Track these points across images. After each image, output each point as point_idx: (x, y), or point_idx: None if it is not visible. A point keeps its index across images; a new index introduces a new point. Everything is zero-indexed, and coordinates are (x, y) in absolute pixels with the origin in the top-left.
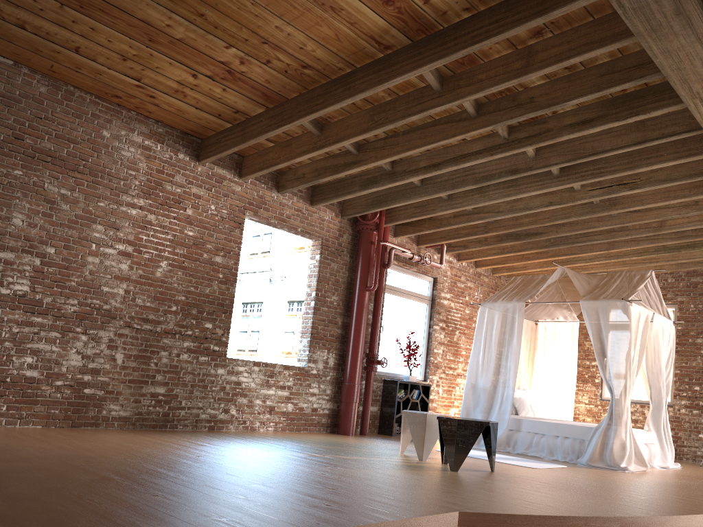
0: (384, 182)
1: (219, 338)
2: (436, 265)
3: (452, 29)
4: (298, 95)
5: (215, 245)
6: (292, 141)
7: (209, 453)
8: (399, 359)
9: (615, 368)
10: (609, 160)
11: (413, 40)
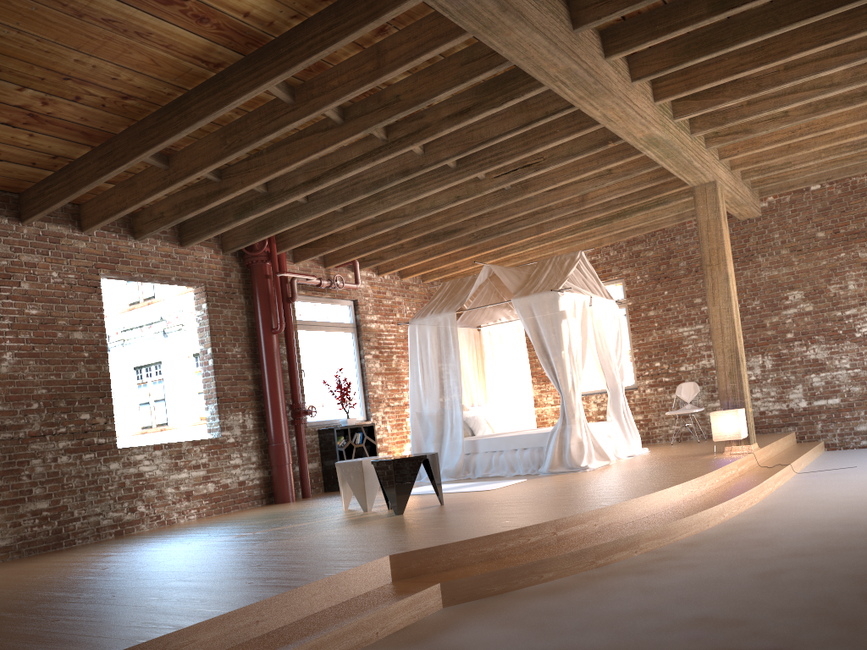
0: (262, 207)
1: (102, 428)
2: (351, 287)
3: (285, 39)
4: (128, 129)
5: (70, 319)
6: (136, 178)
7: (117, 562)
8: (332, 402)
9: (559, 365)
10: (504, 144)
11: (245, 54)
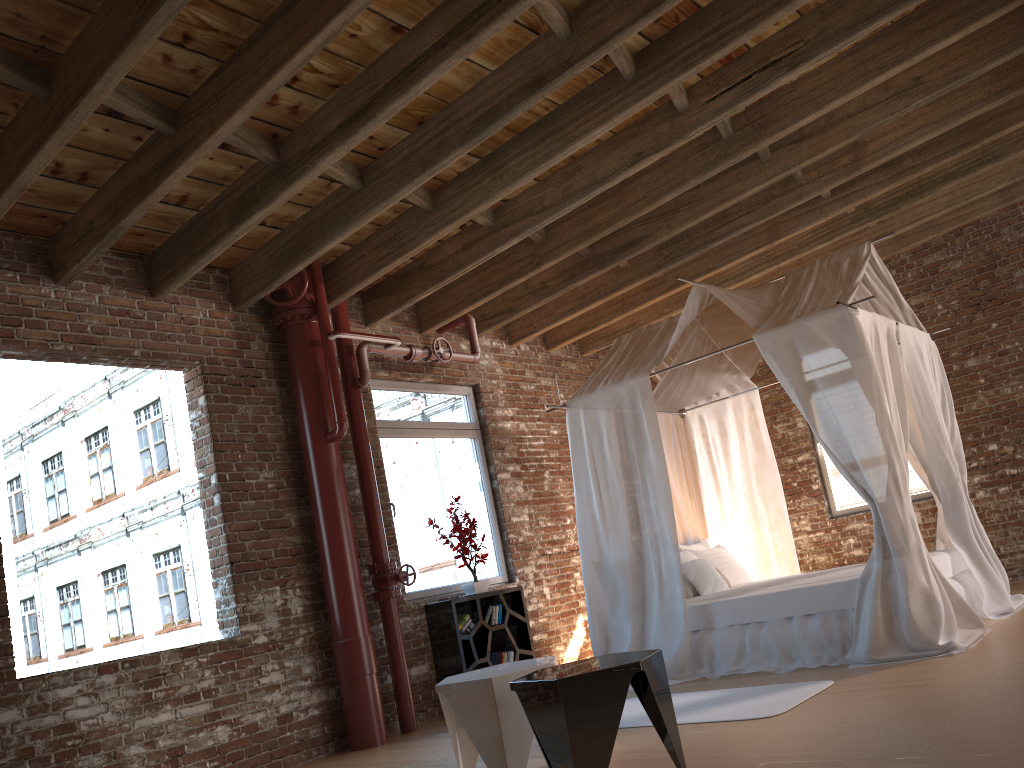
0: (272, 193)
1: None
2: (465, 359)
3: None
4: None
5: None
6: (5, 137)
7: None
8: (447, 556)
9: (864, 447)
10: (731, 5)
11: None
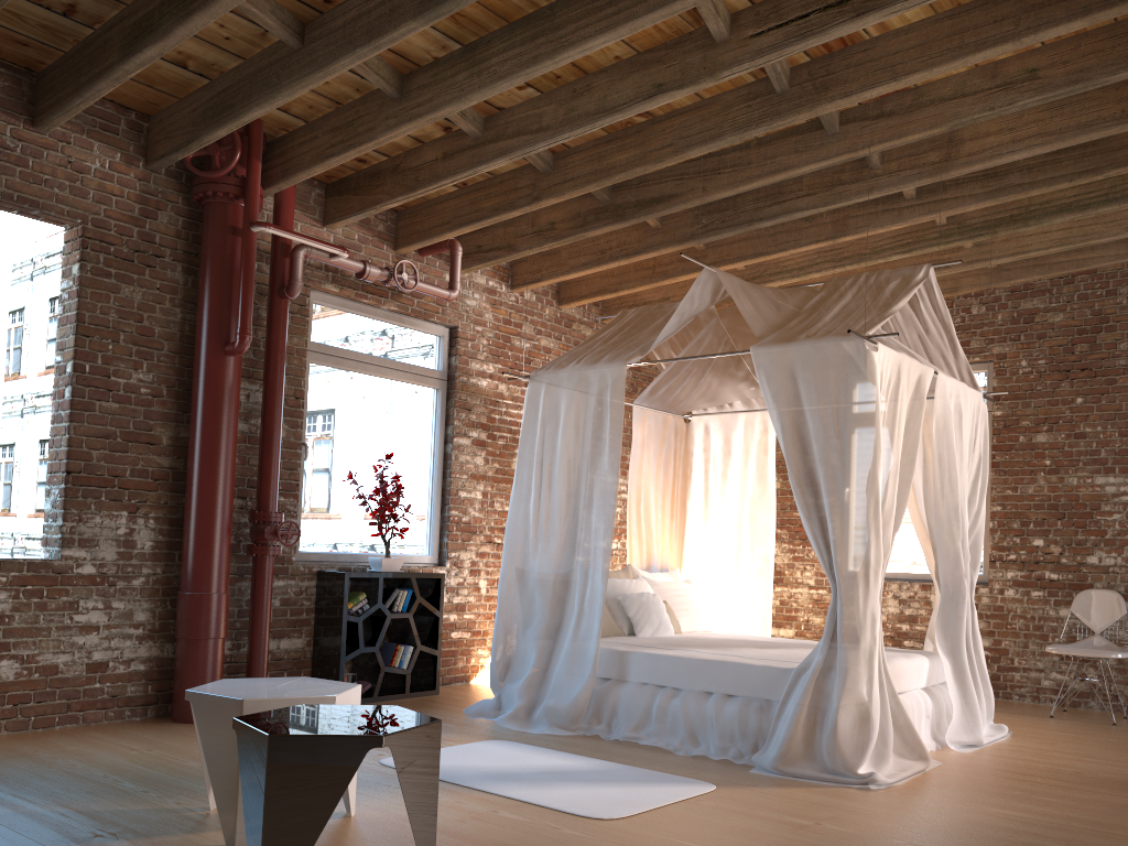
0: (168, 25)
1: None
2: (437, 293)
3: None
4: None
5: None
6: None
7: None
8: (365, 519)
9: (840, 515)
10: None
11: None
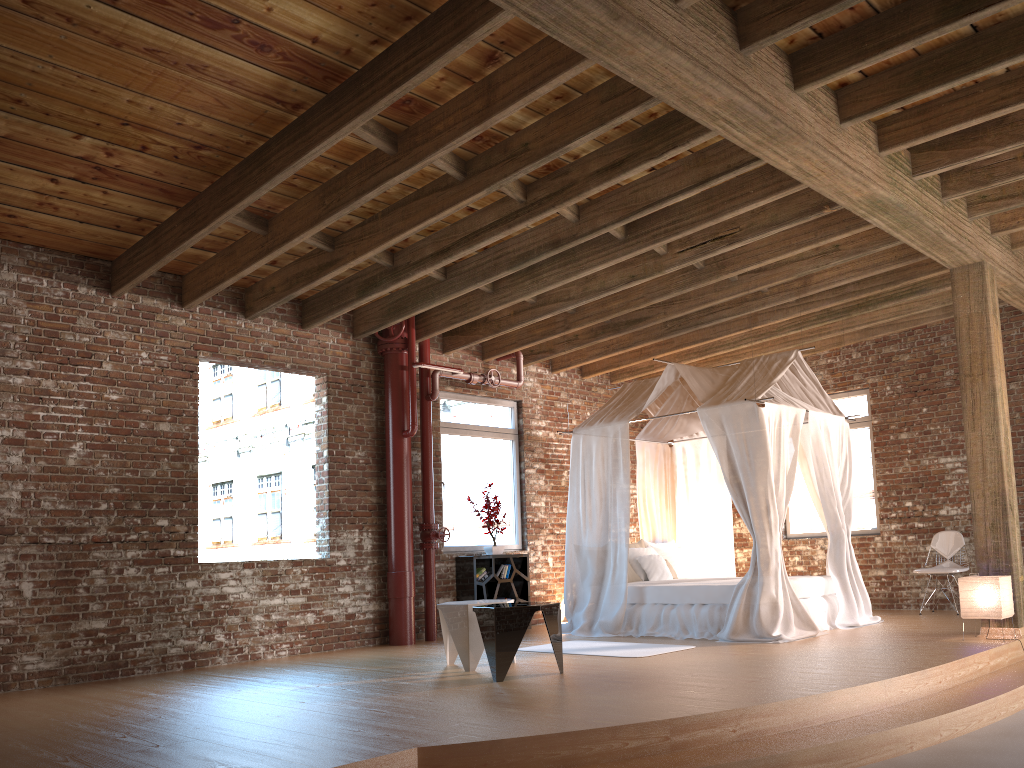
0: (386, 284)
1: (182, 538)
2: (510, 385)
3: (368, 71)
4: (211, 185)
5: (157, 407)
6: (236, 246)
7: (138, 707)
8: (478, 524)
9: (752, 497)
10: (684, 209)
11: (327, 92)
